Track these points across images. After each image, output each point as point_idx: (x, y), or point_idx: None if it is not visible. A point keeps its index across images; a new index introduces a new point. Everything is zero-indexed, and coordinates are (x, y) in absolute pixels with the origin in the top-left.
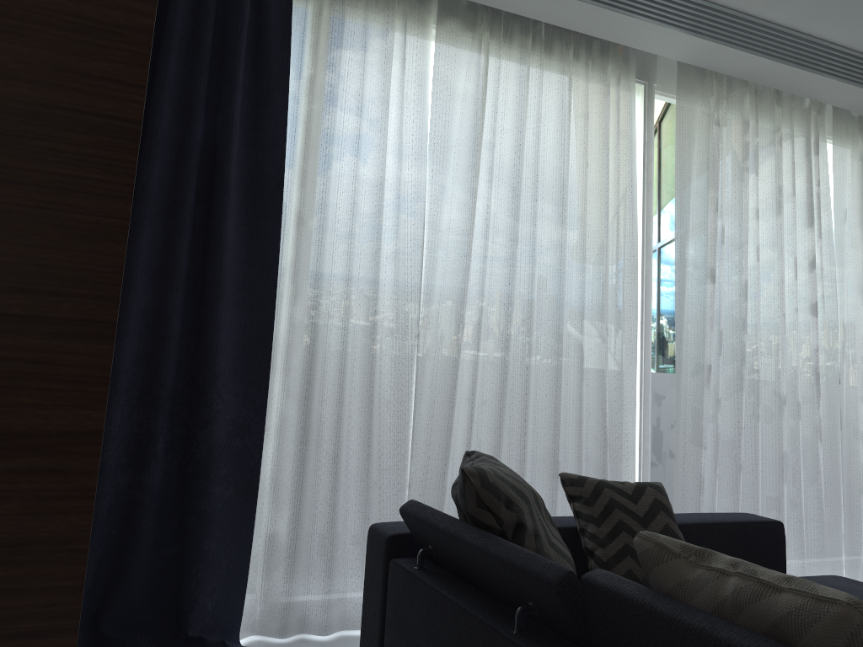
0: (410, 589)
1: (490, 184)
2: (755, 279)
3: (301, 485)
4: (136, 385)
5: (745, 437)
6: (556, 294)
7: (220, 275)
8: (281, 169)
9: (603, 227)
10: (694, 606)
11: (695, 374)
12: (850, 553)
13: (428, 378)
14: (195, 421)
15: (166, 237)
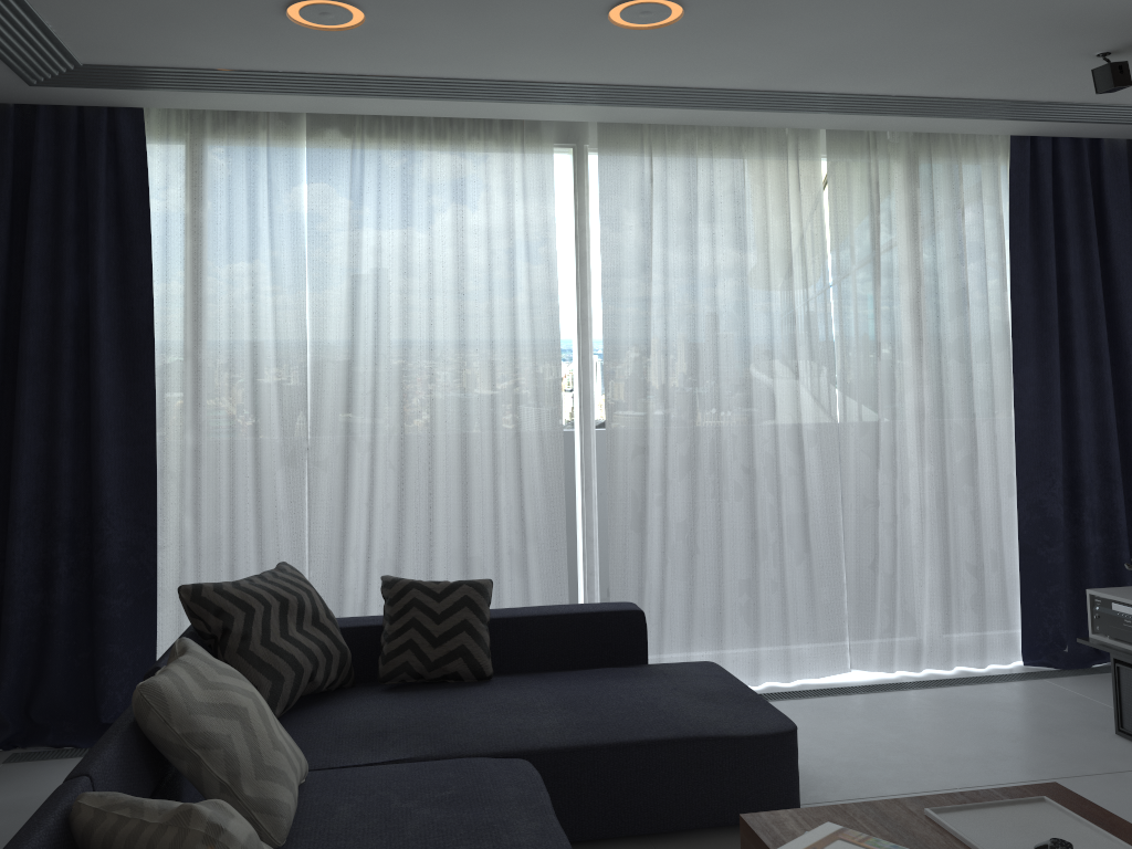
0: None
1: (377, 291)
2: (713, 345)
3: None
4: (38, 519)
5: (706, 518)
6: (458, 392)
7: (98, 418)
8: (151, 314)
9: (511, 315)
10: None
11: (634, 457)
12: (859, 636)
13: (326, 487)
14: (93, 545)
15: (50, 391)
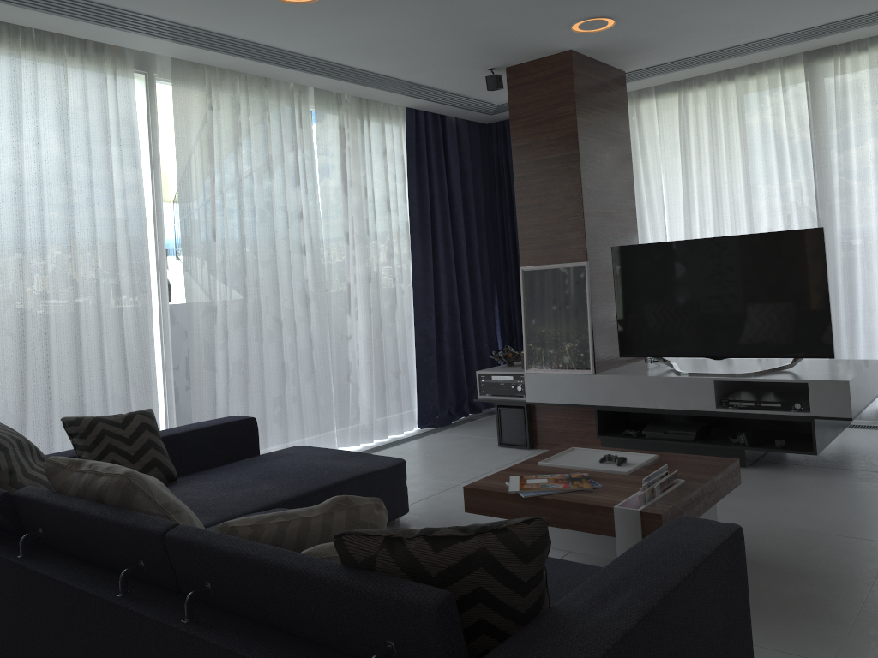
0: None
1: None
2: (253, 232)
3: None
4: None
5: (252, 356)
6: (69, 267)
7: None
8: None
9: (111, 205)
10: (67, 495)
11: (205, 315)
12: (341, 425)
13: None
14: None
15: None
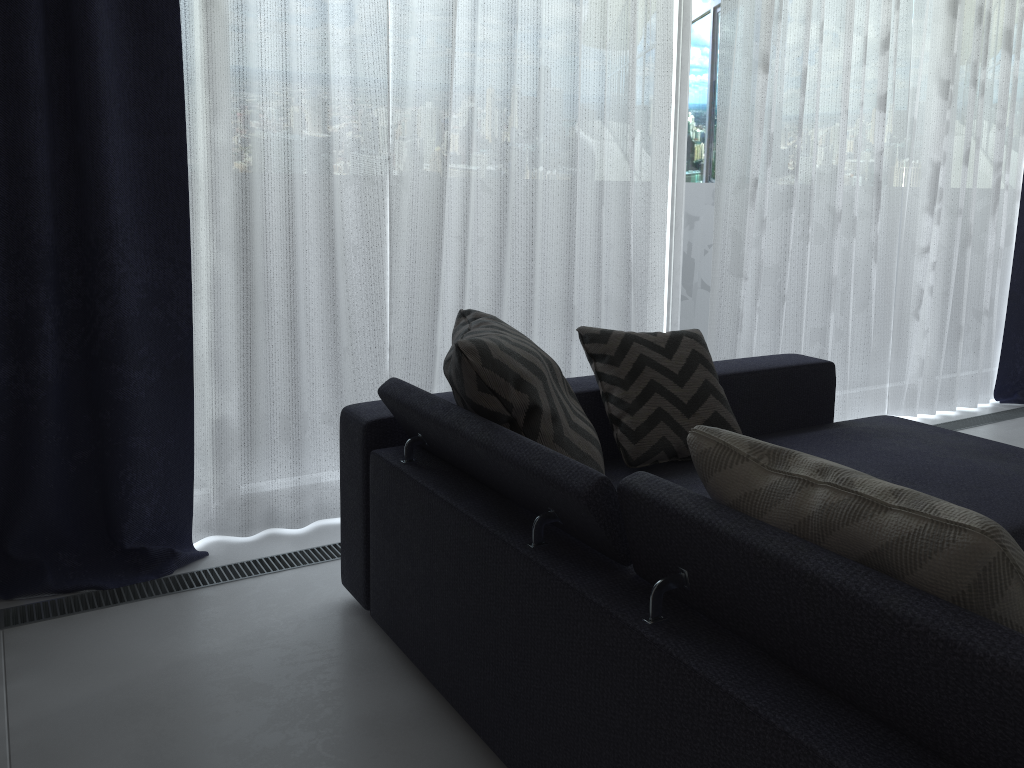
0: (398, 488)
1: None
2: (816, 66)
3: (250, 360)
4: None
5: (791, 262)
6: (569, 95)
7: (97, 85)
8: None
9: (630, 0)
10: (767, 524)
11: (738, 190)
12: (895, 382)
13: (406, 214)
14: (93, 290)
15: (5, 32)
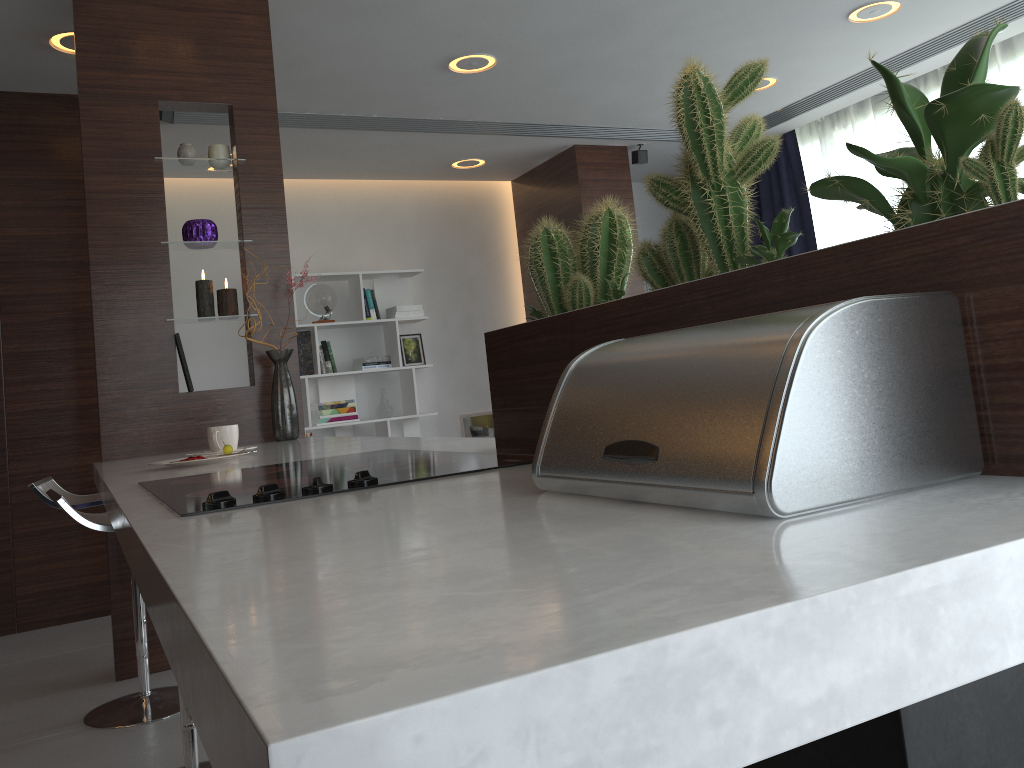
0: None
1: None
2: None
3: None
4: None
5: None
6: None
7: None
8: (814, 242)
9: None
10: None
11: None
12: None
13: None
14: None
15: None
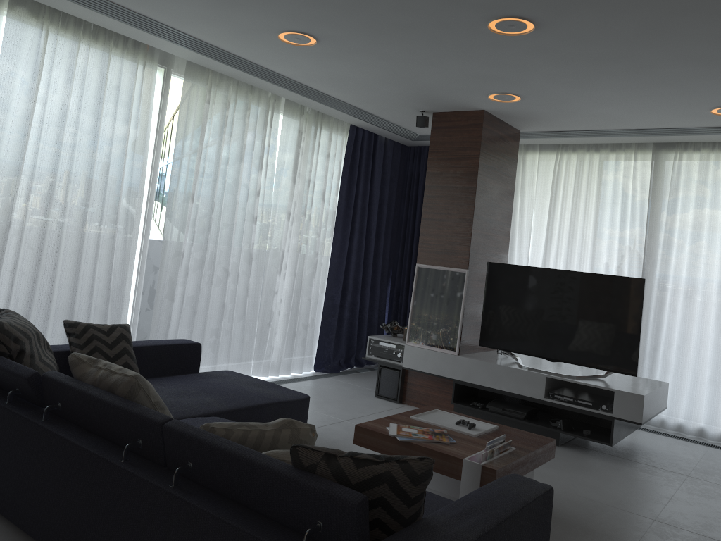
0: None
1: (41, 129)
2: (221, 201)
3: None
4: None
5: (202, 294)
6: (83, 205)
7: None
8: None
9: (122, 163)
10: (85, 382)
11: (174, 257)
12: (257, 358)
13: None
14: None
15: None
